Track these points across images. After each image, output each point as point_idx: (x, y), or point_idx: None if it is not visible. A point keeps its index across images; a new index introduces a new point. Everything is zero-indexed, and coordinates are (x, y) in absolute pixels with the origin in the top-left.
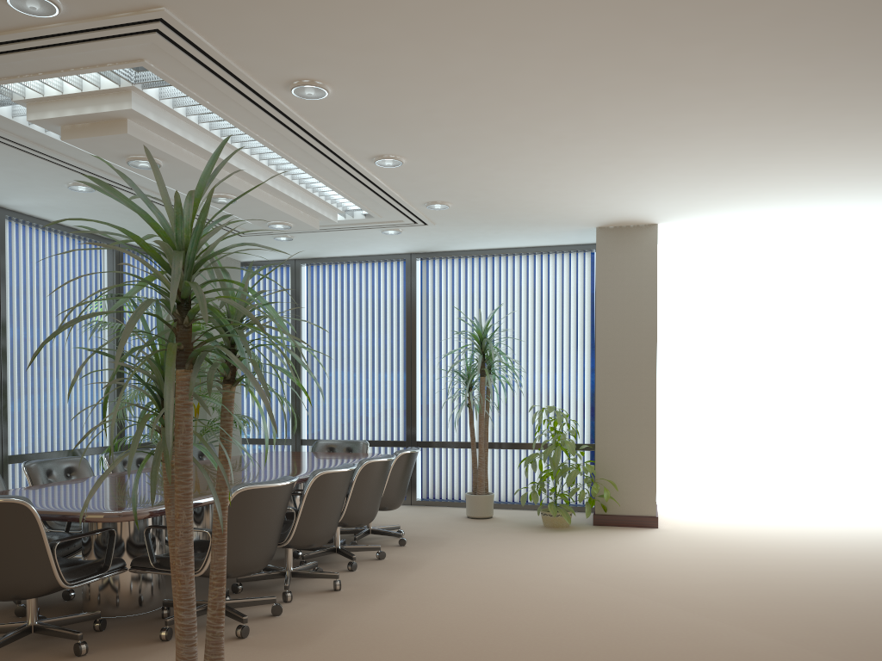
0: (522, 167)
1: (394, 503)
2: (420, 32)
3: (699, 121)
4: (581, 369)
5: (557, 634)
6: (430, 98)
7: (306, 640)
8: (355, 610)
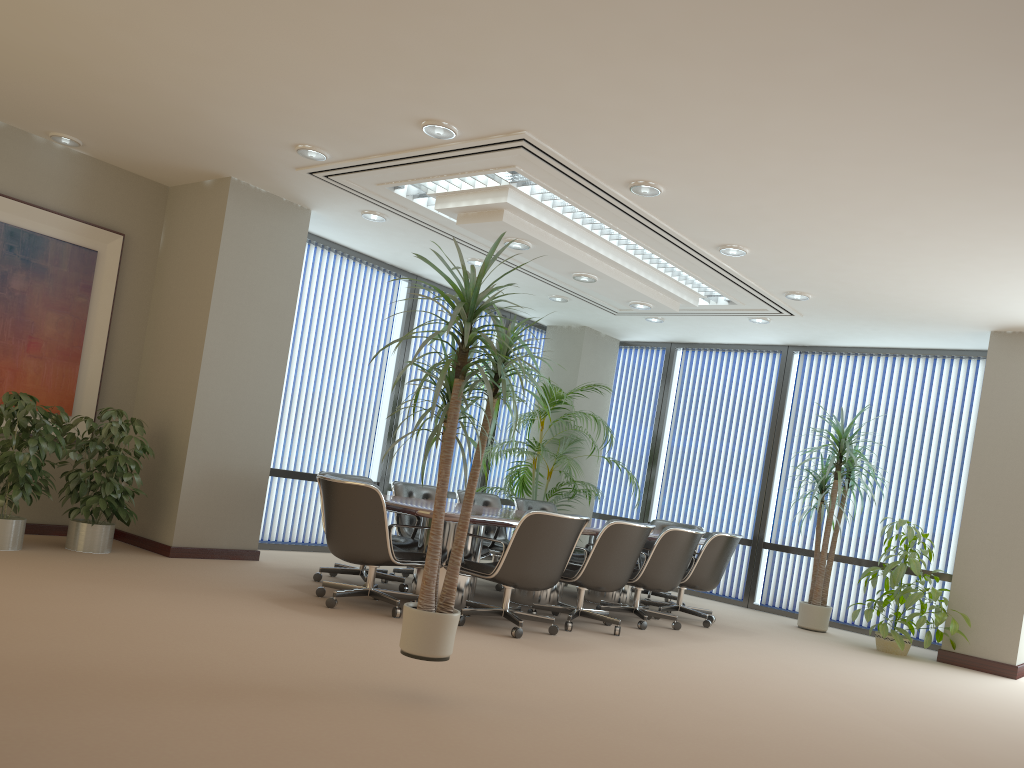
0: (870, 261)
1: (704, 584)
2: (724, 145)
3: None
4: (963, 490)
5: (790, 701)
6: (752, 196)
7: (563, 650)
8: (620, 647)
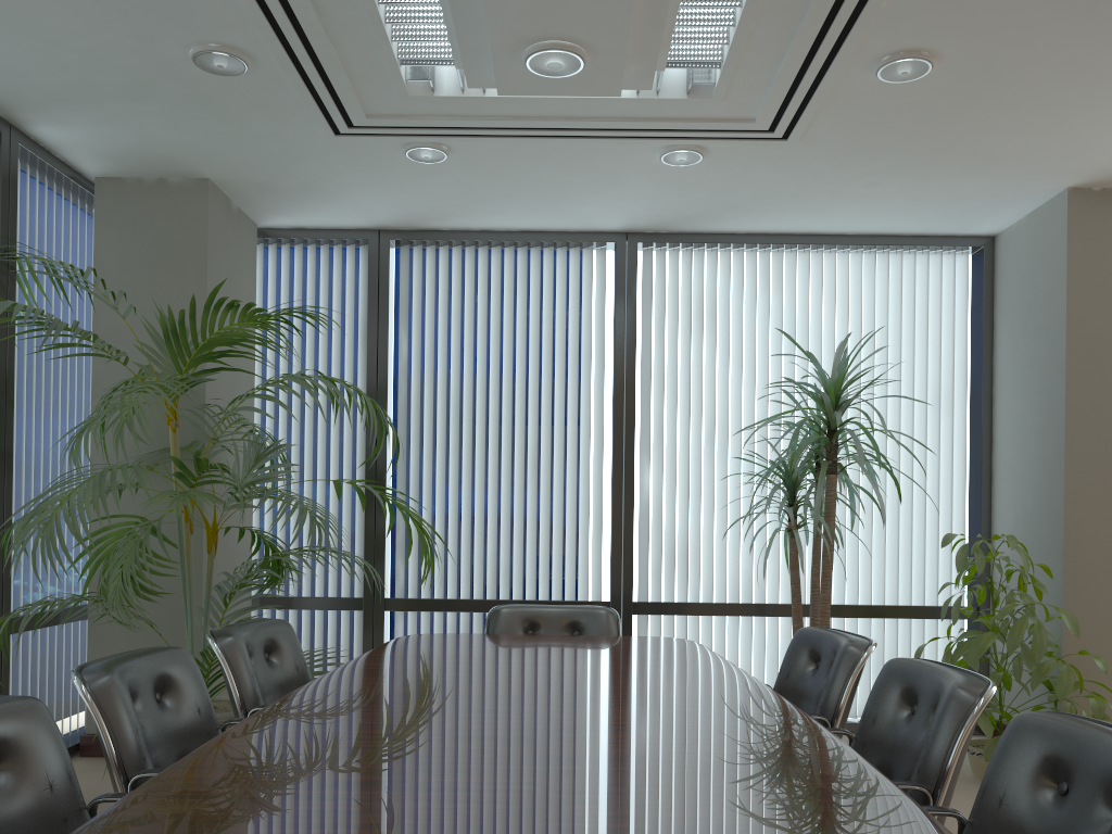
0: None
1: None
2: None
3: None
4: (949, 468)
5: None
6: None
7: None
8: None
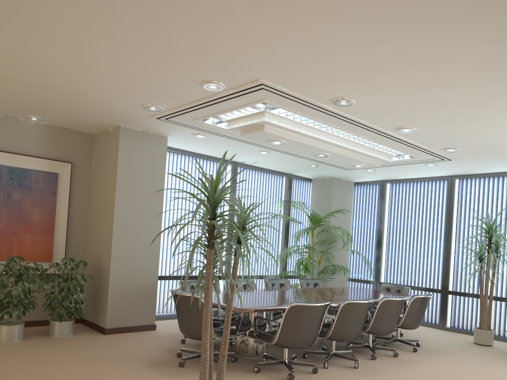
0: (495, 125)
1: (411, 326)
2: (385, 69)
3: None
4: None
5: None
6: (410, 98)
7: None
8: None
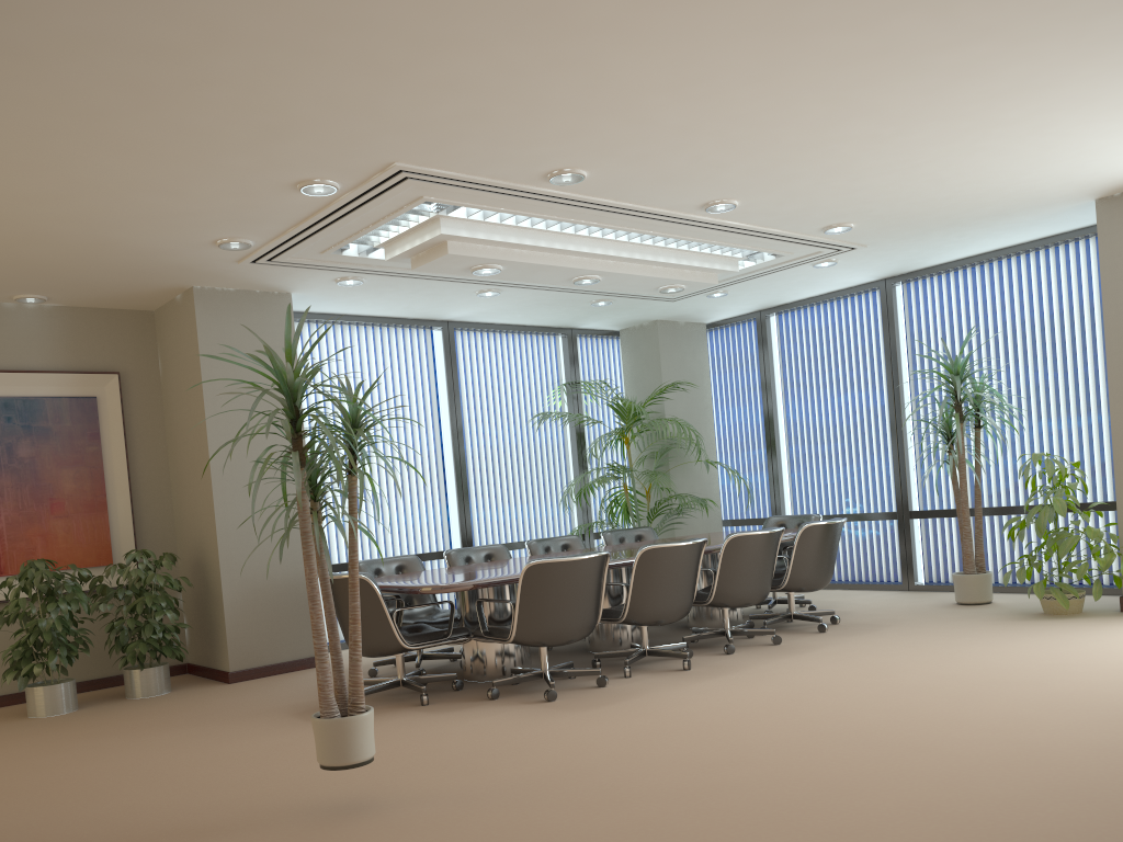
0: (877, 171)
1: (808, 584)
2: (597, 111)
3: (1028, 71)
4: None
5: (841, 716)
6: (681, 149)
7: (596, 706)
8: (675, 686)
